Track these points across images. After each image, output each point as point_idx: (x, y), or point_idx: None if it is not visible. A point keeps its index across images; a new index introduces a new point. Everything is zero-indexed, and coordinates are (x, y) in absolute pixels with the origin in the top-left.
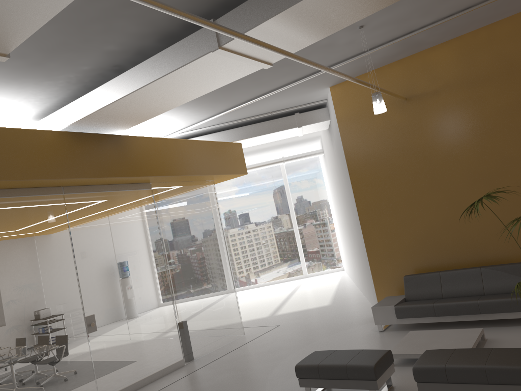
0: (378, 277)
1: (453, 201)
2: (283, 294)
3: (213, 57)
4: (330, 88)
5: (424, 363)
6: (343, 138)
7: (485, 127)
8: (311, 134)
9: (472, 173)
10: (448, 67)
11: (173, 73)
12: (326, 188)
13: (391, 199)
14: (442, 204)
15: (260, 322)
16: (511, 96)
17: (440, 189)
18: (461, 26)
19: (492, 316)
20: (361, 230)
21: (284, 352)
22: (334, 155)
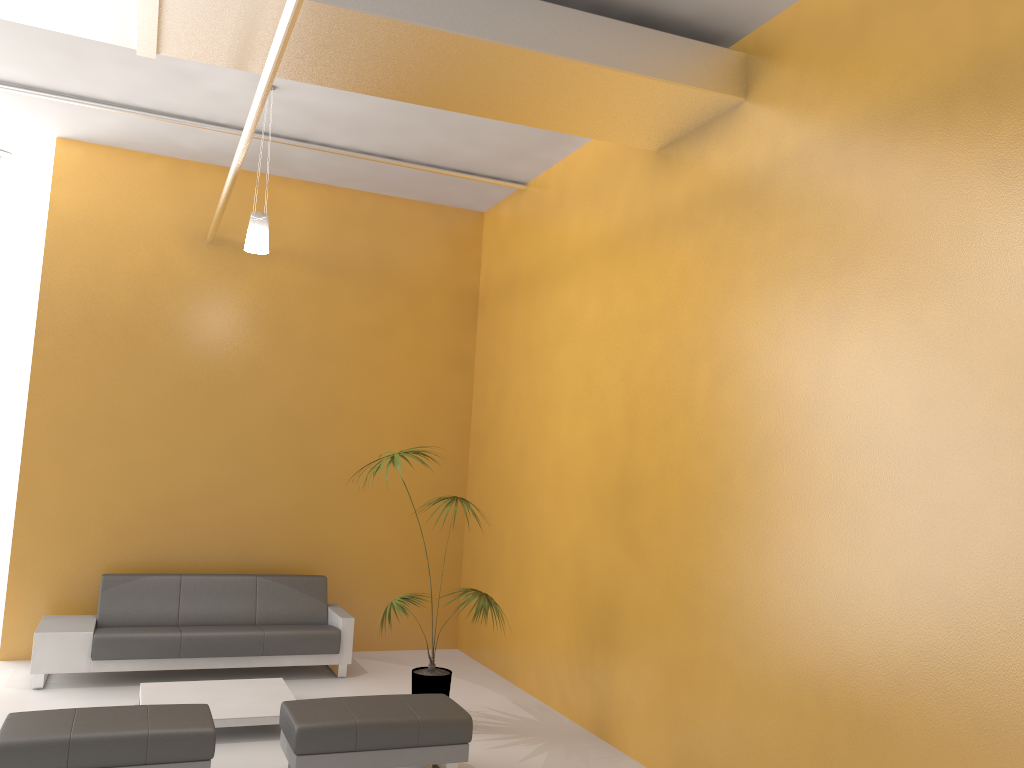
0: (26, 572)
1: (235, 450)
2: None
3: None
4: (58, 140)
5: (314, 719)
6: (51, 254)
7: (324, 343)
8: None
9: (282, 412)
10: (301, 224)
11: None
12: None
13: (116, 414)
14: (214, 451)
15: None
16: (374, 314)
17: (221, 423)
18: (355, 174)
19: (278, 661)
20: (19, 463)
21: None
22: None
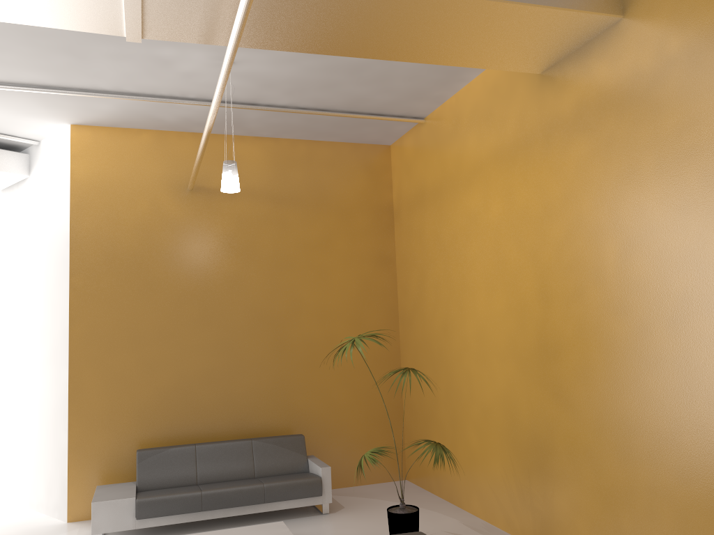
0: (81, 453)
1: (225, 345)
2: None
3: None
4: (72, 126)
5: None
6: (75, 212)
7: (282, 257)
8: None
9: (256, 312)
10: (256, 169)
11: None
12: None
13: (134, 327)
14: (210, 347)
15: None
16: (317, 231)
17: (212, 325)
18: (293, 127)
19: (277, 506)
20: (67, 371)
21: None
22: None
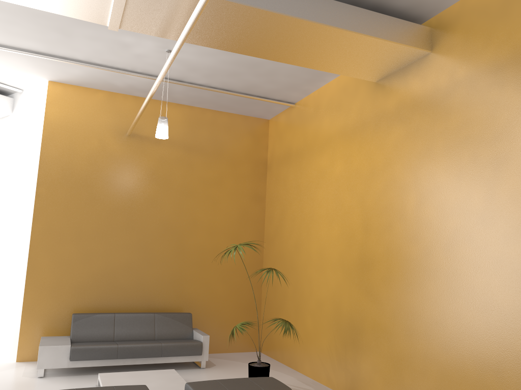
0: (31, 313)
1: (141, 246)
2: None
3: None
4: (49, 82)
5: None
6: (45, 142)
7: (188, 188)
8: None
9: (166, 225)
10: (175, 126)
11: None
12: None
13: (79, 227)
14: (131, 246)
15: None
16: (213, 173)
17: (134, 231)
18: (204, 99)
19: (169, 360)
20: (27, 253)
21: None
22: None
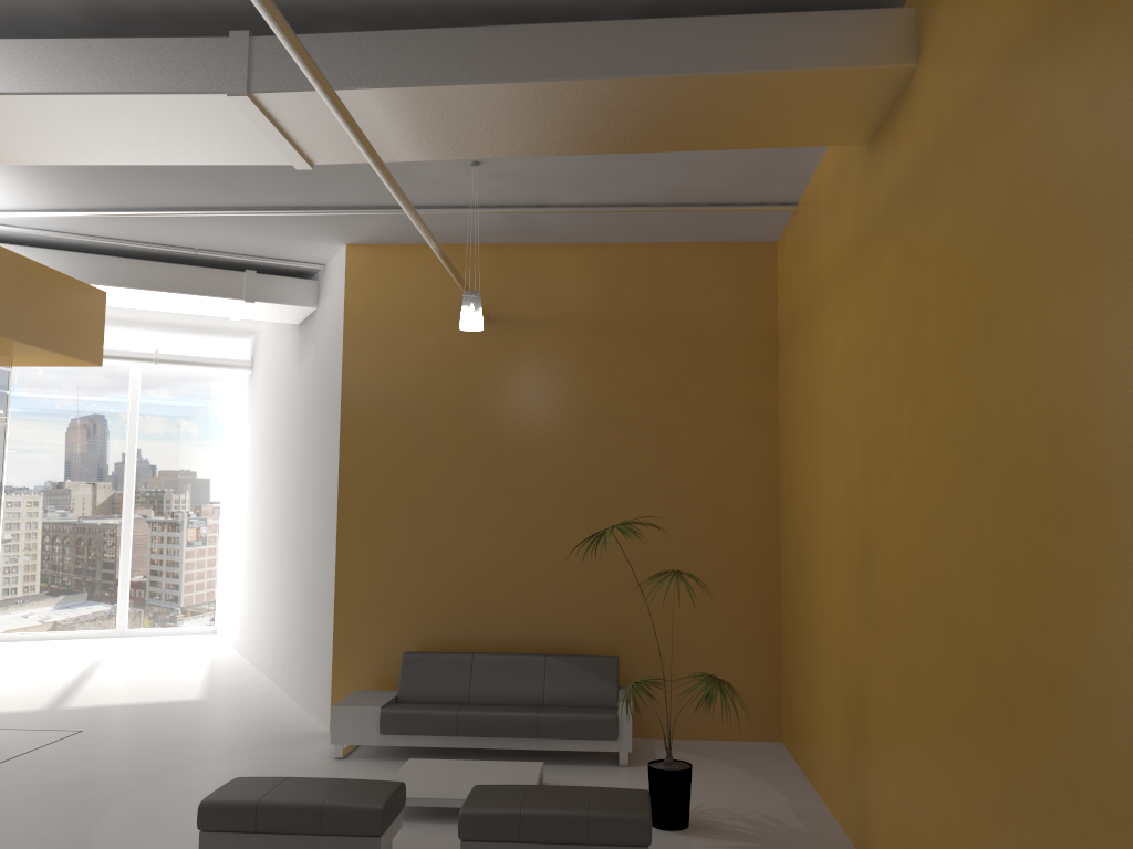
0: (346, 649)
1: (523, 527)
2: (68, 665)
3: (219, 105)
4: (348, 247)
5: (481, 805)
6: (348, 353)
7: (606, 409)
8: (242, 323)
9: (567, 485)
10: (573, 288)
11: (104, 96)
12: (224, 446)
13: (412, 497)
14: (504, 529)
15: (23, 720)
16: (657, 372)
17: (508, 500)
18: (615, 228)
19: (554, 745)
20: (335, 548)
21: (117, 787)
22: (296, 381)
